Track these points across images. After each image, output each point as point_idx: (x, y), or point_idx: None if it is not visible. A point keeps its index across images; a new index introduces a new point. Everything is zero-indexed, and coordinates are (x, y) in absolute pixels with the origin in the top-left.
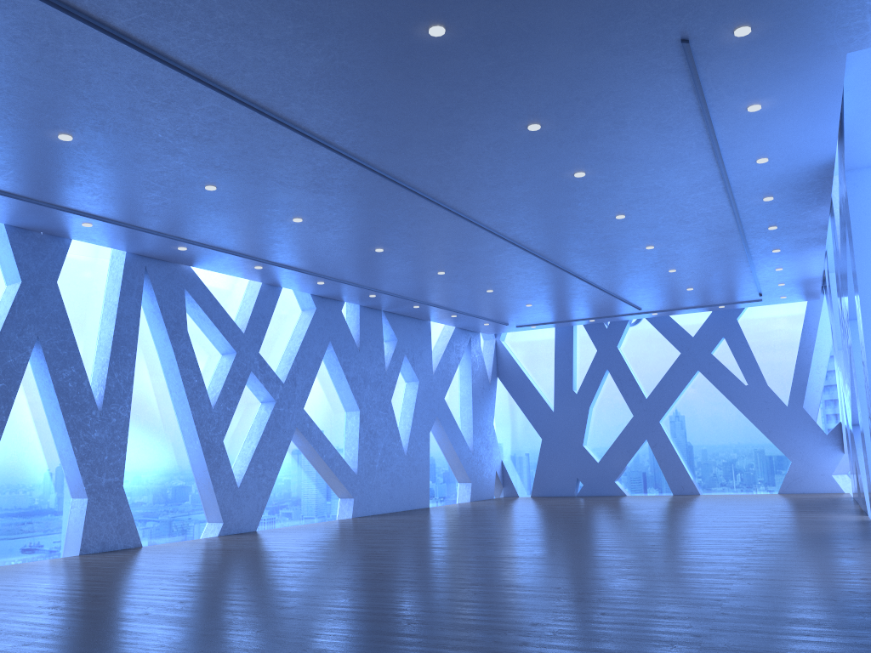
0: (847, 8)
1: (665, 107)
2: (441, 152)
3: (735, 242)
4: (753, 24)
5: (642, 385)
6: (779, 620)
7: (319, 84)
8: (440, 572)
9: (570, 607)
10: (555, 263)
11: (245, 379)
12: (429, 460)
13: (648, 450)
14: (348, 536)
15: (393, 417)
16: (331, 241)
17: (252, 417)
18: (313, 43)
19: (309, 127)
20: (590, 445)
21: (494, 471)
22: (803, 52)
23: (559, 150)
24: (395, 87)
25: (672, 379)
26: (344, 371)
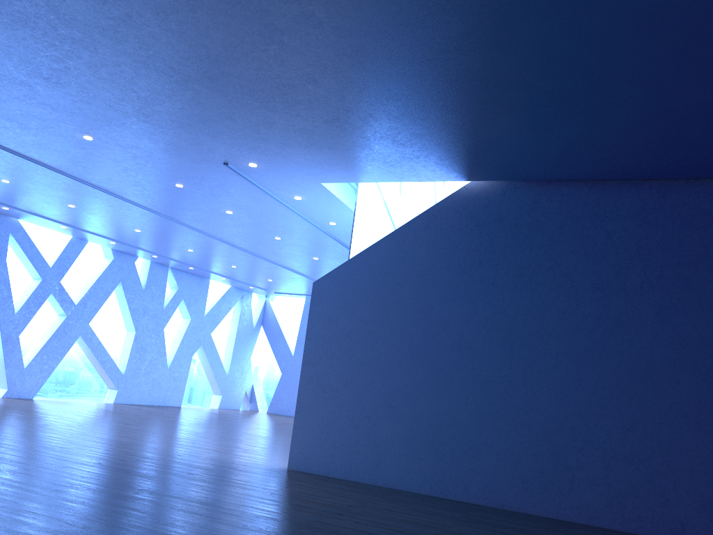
0: (298, 165)
1: (247, 189)
2: (135, 188)
3: None
4: (255, 163)
5: None
6: (179, 462)
7: (40, 147)
8: (80, 428)
9: (100, 446)
10: (262, 257)
11: (45, 298)
12: (192, 375)
13: None
14: (81, 409)
15: (163, 340)
16: (102, 221)
17: (49, 324)
18: (25, 131)
19: (47, 164)
20: None
21: (244, 391)
22: (296, 178)
23: (205, 198)
24: (83, 155)
25: None
26: (128, 304)
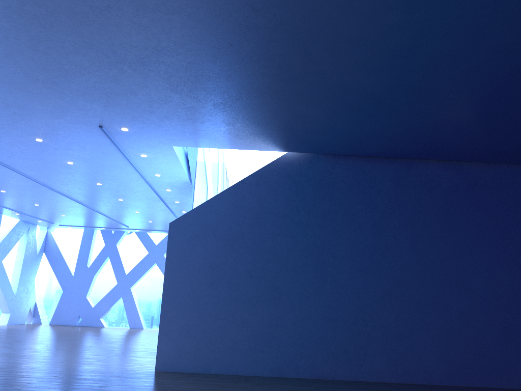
0: (164, 132)
1: (103, 146)
2: None
3: (163, 205)
4: (128, 128)
5: (126, 267)
6: (75, 378)
7: None
8: None
9: None
10: (72, 198)
11: None
12: None
13: (122, 302)
14: None
15: None
16: None
17: None
18: None
19: None
20: (91, 297)
21: (29, 307)
22: (154, 141)
23: (56, 151)
24: None
25: (141, 266)
26: None
